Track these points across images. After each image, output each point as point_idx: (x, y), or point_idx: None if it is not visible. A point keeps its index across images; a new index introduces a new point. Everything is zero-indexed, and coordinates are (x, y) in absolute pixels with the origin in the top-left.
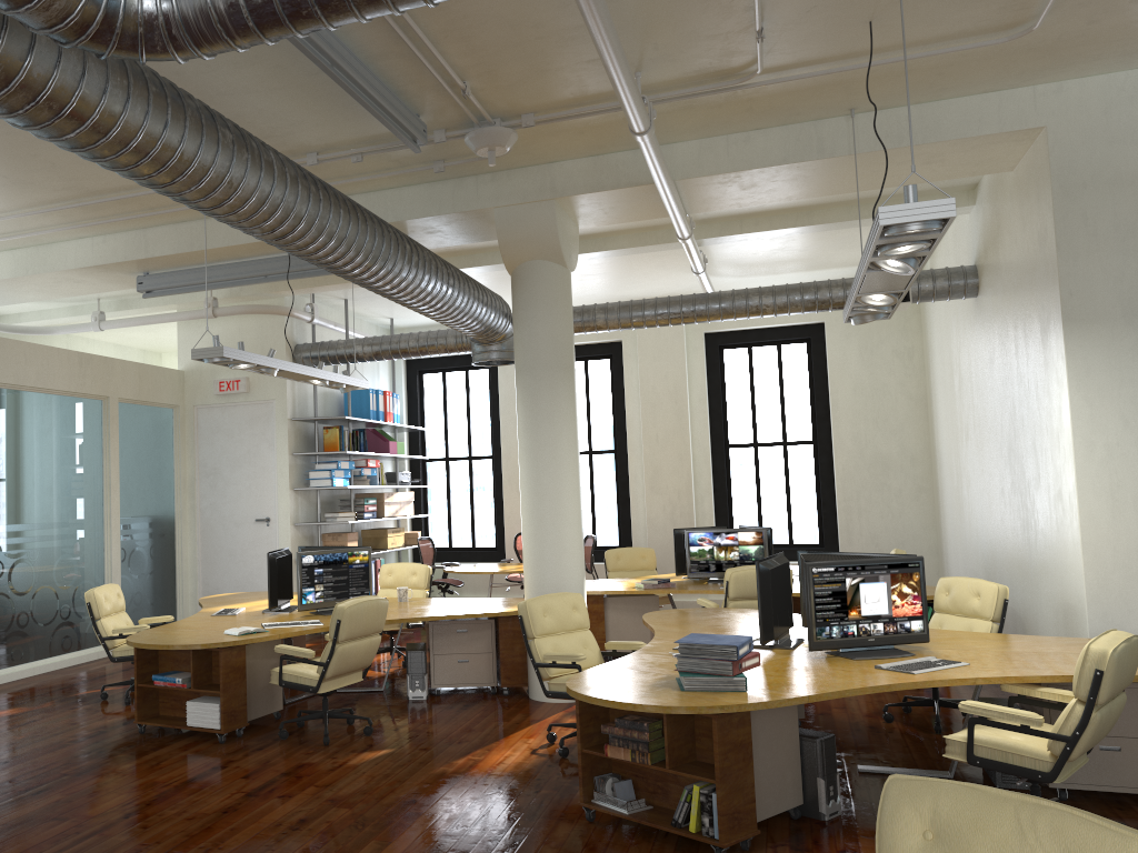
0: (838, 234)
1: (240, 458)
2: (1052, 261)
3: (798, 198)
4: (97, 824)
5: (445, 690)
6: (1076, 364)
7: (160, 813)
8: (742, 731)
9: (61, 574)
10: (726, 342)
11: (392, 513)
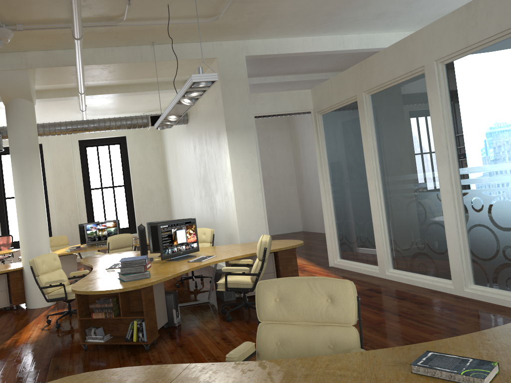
0: (135, 98)
1: None
2: (221, 108)
3: (129, 79)
4: None
5: None
6: (231, 145)
7: None
8: (151, 294)
9: None
10: (87, 144)
11: None
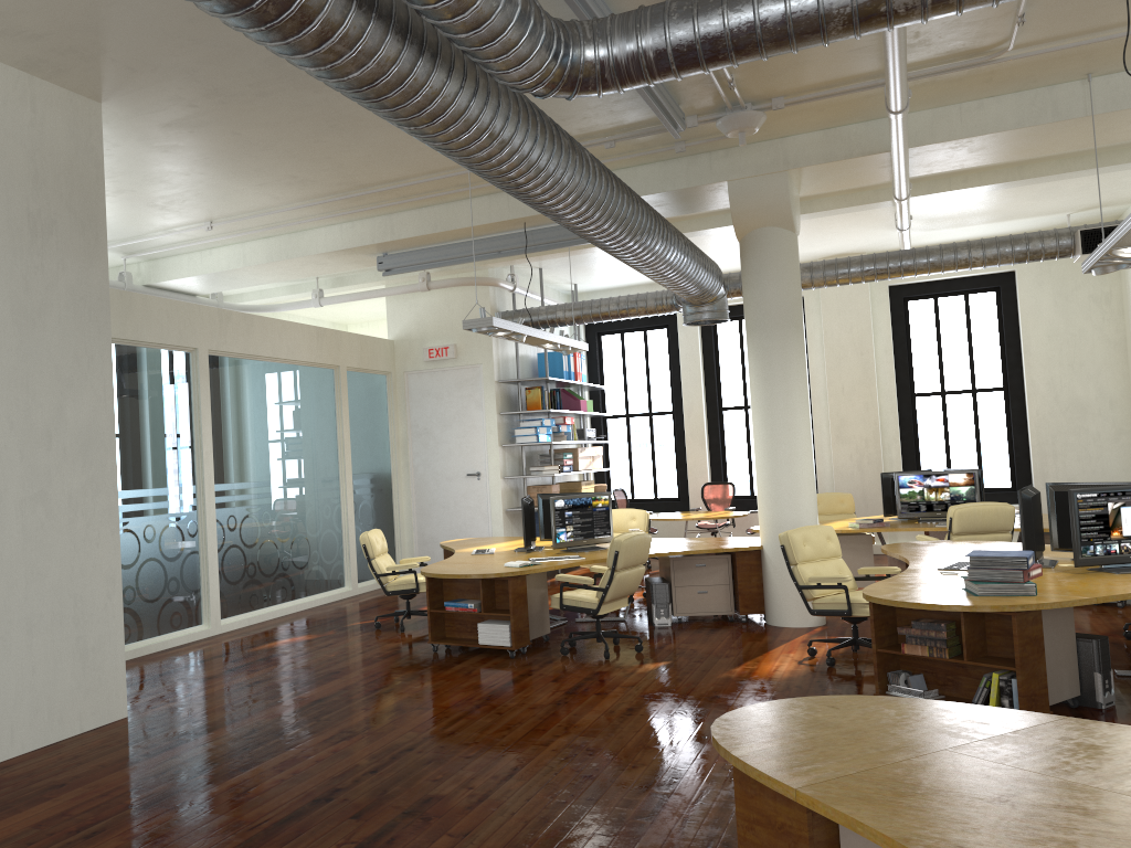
0: (1043, 186)
1: (450, 418)
2: None
3: (1022, 157)
4: (457, 712)
5: (682, 619)
6: None
7: (503, 705)
8: (1036, 628)
9: (311, 524)
10: (911, 294)
11: (585, 467)
